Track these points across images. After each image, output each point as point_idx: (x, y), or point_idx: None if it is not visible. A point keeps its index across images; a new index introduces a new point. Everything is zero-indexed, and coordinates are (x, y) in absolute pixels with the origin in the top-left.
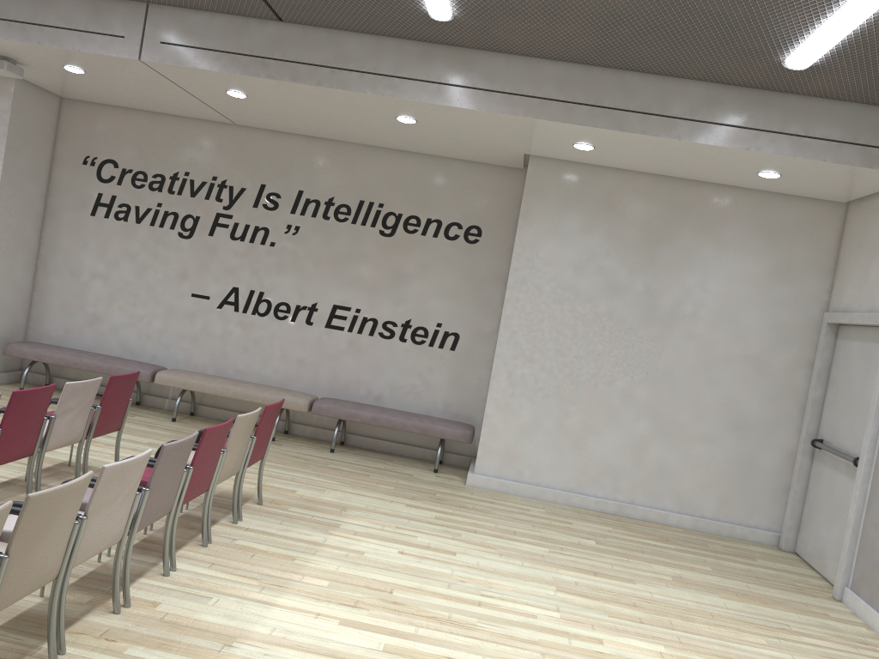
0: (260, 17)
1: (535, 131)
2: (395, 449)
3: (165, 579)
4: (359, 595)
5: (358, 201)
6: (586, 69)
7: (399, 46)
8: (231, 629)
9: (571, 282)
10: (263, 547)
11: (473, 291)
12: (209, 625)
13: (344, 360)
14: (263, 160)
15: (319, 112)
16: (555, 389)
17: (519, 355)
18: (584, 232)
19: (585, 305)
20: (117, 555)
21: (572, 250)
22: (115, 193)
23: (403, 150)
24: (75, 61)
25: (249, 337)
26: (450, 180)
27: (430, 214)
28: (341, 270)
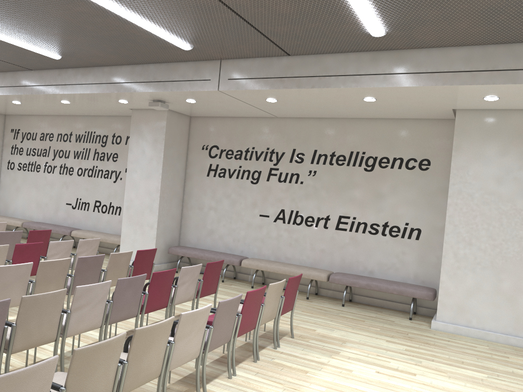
0: (278, 55)
1: (453, 93)
2: (384, 304)
3: (228, 380)
4: None
5: (349, 152)
6: (484, 48)
7: (358, 56)
8: None
9: (494, 189)
10: (289, 364)
11: (428, 200)
12: None
13: (348, 249)
14: (293, 135)
15: (318, 103)
16: (490, 263)
17: (461, 241)
18: (500, 155)
19: (507, 204)
20: (197, 365)
21: (493, 168)
22: (218, 163)
23: (374, 118)
24: (190, 96)
25: (292, 238)
26: (406, 132)
27: (395, 155)
28: (342, 194)
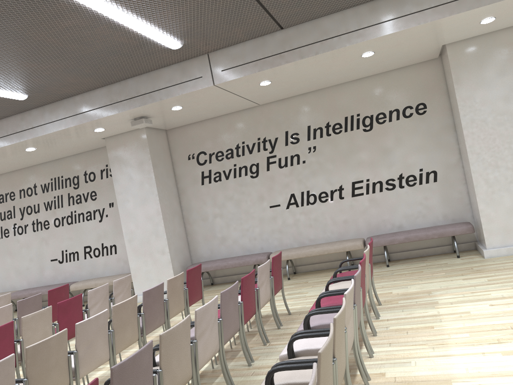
0: (270, 32)
1: (455, 24)
2: (422, 253)
3: (373, 359)
4: (495, 336)
5: (343, 118)
6: None
7: (355, 11)
8: (441, 376)
9: (504, 109)
10: (408, 326)
11: (434, 142)
12: (426, 377)
13: (370, 212)
14: (281, 118)
15: (312, 74)
16: None
17: (488, 166)
18: (500, 75)
19: None
20: (354, 349)
21: (497, 89)
22: (210, 168)
23: (359, 78)
24: (178, 102)
25: (310, 219)
26: (394, 83)
27: (390, 108)
28: (348, 161)
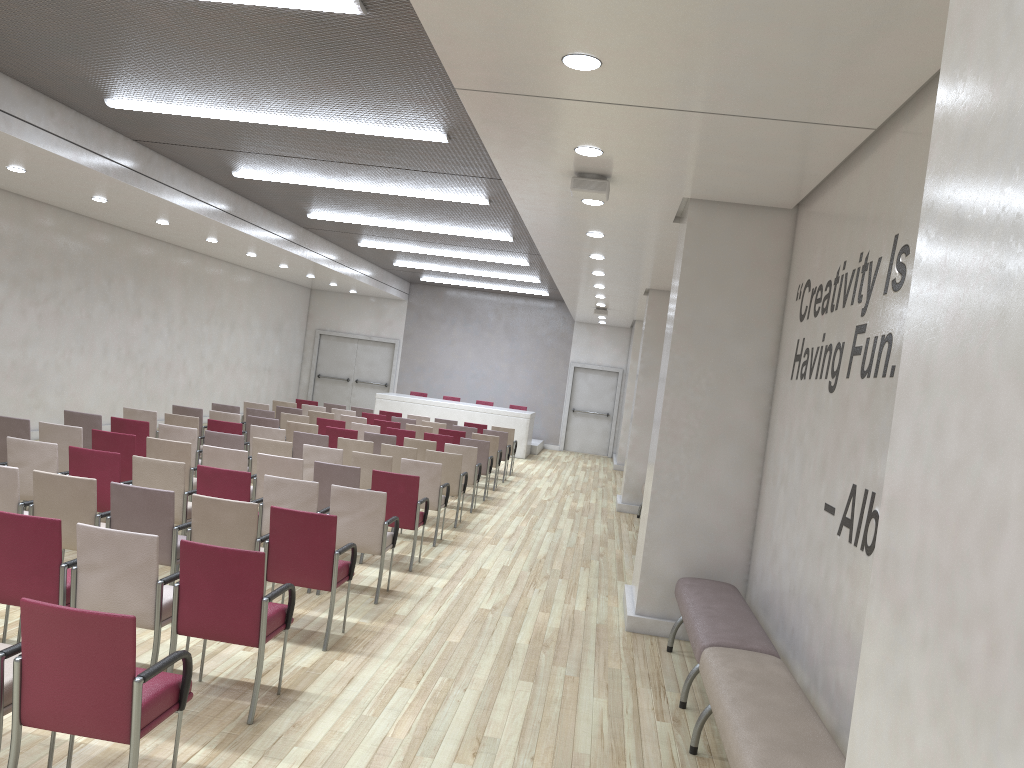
0: None
1: None
2: None
3: None
4: None
5: None
6: None
7: None
8: None
9: None
10: None
11: None
12: None
13: None
14: (900, 180)
15: None
16: None
17: None
18: None
19: None
20: None
21: None
22: (804, 334)
23: None
24: (535, 136)
25: (852, 606)
26: None
27: None
28: None
